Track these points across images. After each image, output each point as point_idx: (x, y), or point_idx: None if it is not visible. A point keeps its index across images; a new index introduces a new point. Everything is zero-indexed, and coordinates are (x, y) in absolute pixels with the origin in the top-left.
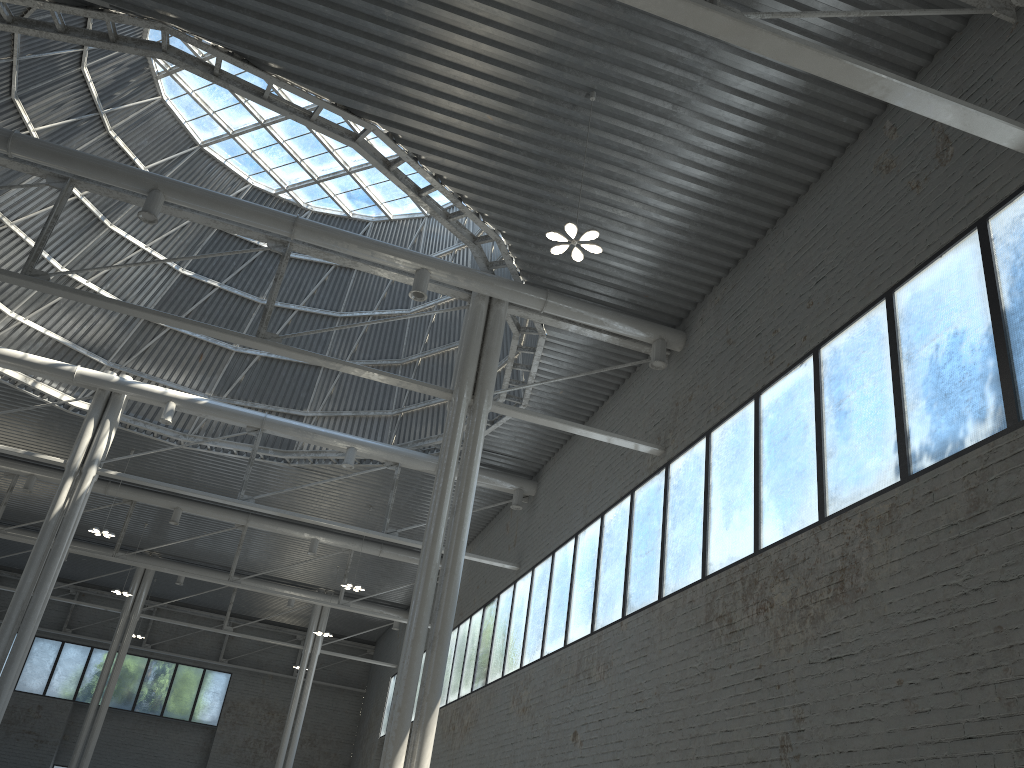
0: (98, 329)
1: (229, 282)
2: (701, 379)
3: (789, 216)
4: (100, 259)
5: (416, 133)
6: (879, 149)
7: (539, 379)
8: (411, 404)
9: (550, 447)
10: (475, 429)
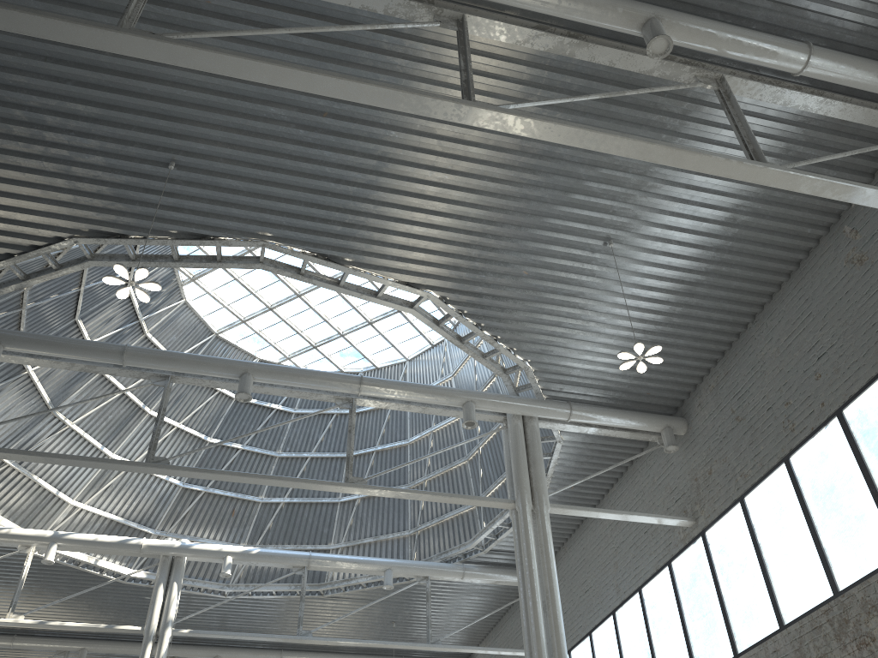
0: (145, 503)
1: (250, 443)
2: (717, 454)
3: (768, 310)
4: (143, 441)
5: (463, 293)
6: (845, 248)
7: (554, 479)
8: (425, 522)
9: (560, 538)
10: (543, 530)
